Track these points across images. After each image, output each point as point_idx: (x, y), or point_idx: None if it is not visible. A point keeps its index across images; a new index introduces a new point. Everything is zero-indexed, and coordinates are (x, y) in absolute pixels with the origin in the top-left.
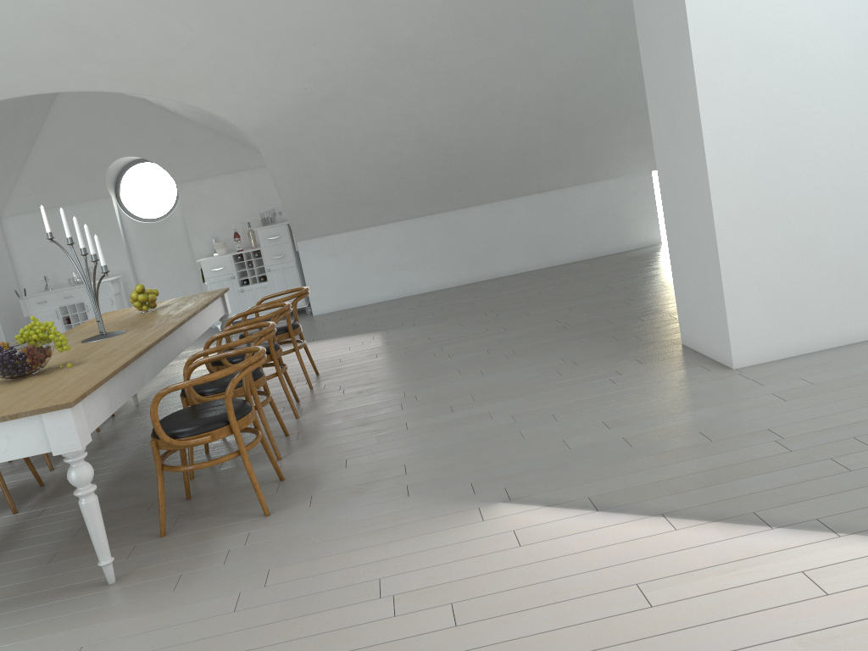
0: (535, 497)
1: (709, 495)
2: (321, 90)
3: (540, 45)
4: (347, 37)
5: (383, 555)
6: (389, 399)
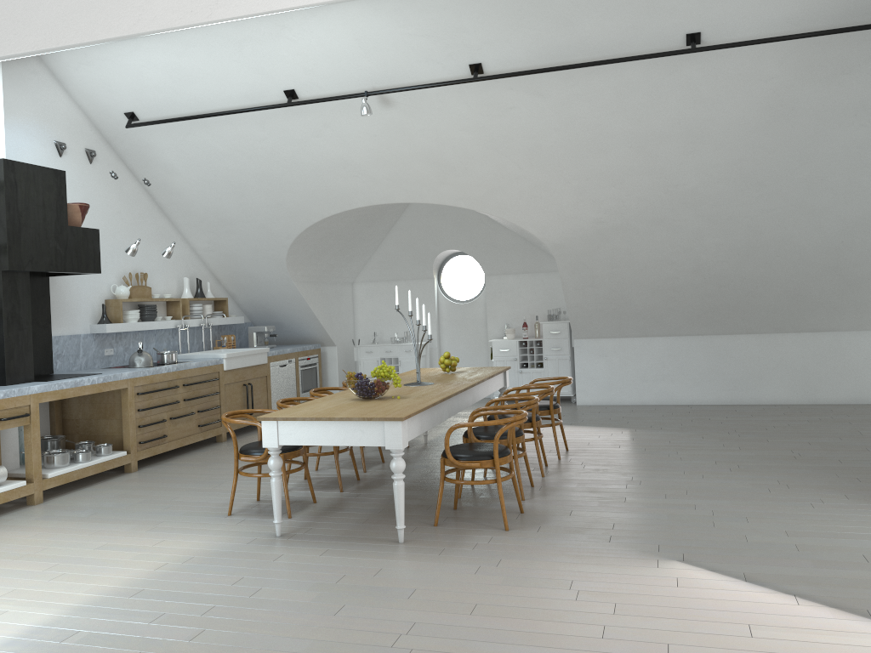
0: (702, 563)
1: (840, 592)
2: (613, 220)
3: (819, 202)
4: (640, 182)
5: (579, 569)
6: (618, 479)
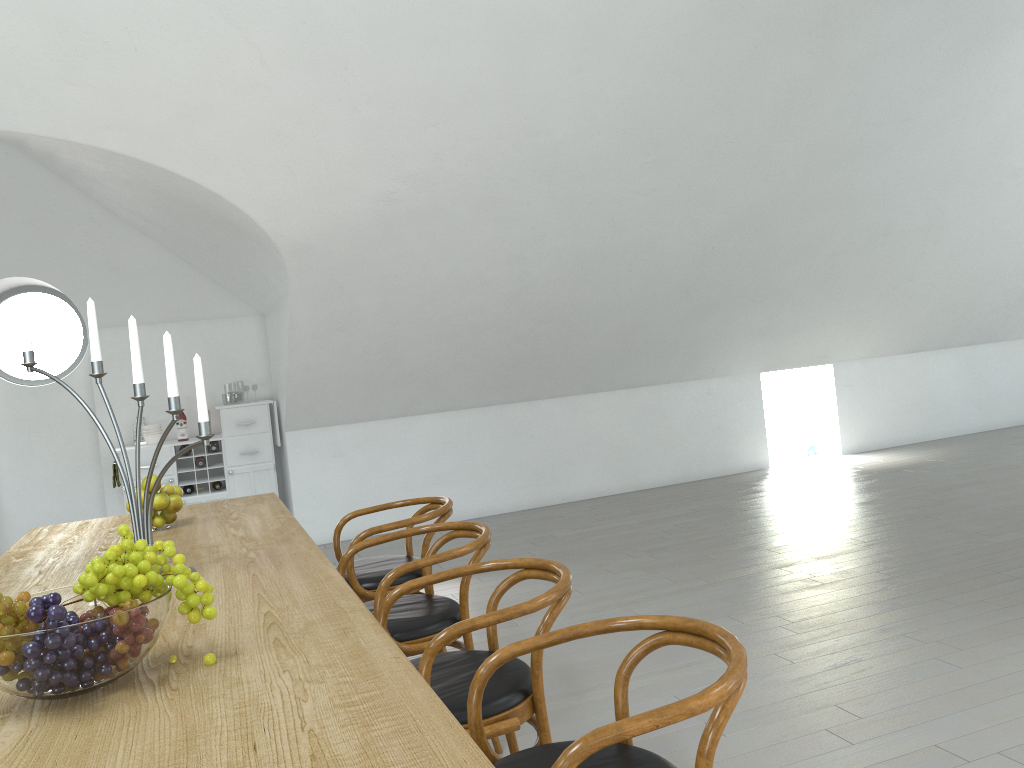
0: None
1: None
2: (415, 198)
3: (711, 182)
4: (483, 123)
5: None
6: None
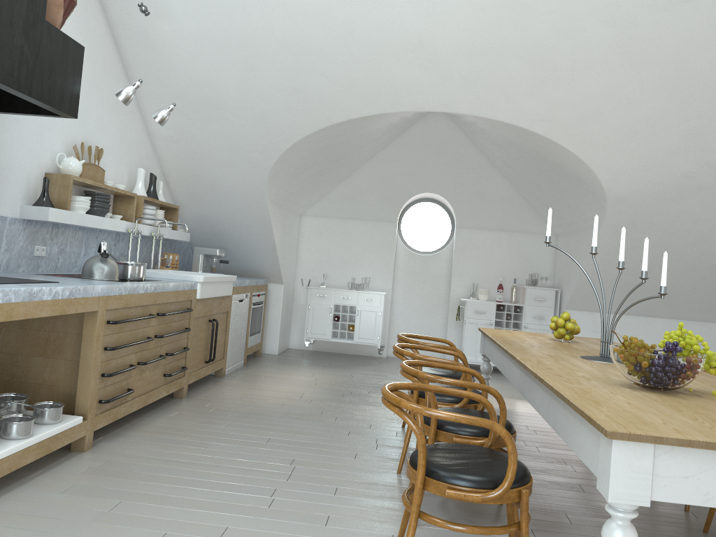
0: None
1: None
2: (706, 177)
3: None
4: None
5: None
6: None
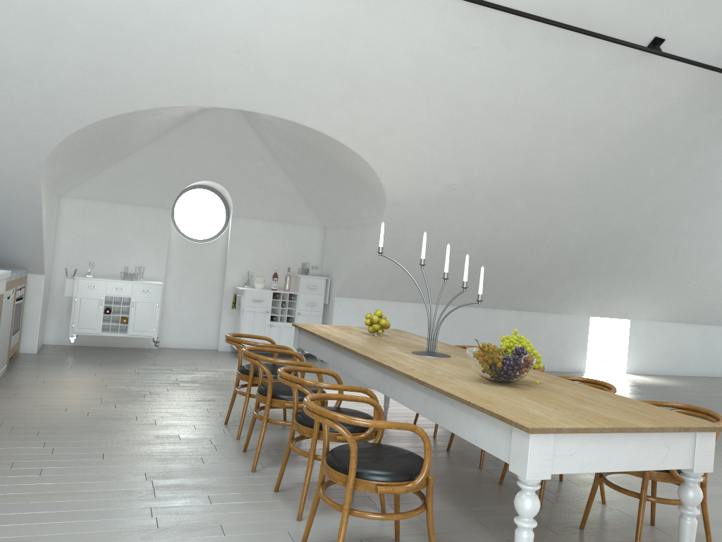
0: None
1: None
2: (463, 189)
3: (607, 209)
4: (512, 160)
5: None
6: None
